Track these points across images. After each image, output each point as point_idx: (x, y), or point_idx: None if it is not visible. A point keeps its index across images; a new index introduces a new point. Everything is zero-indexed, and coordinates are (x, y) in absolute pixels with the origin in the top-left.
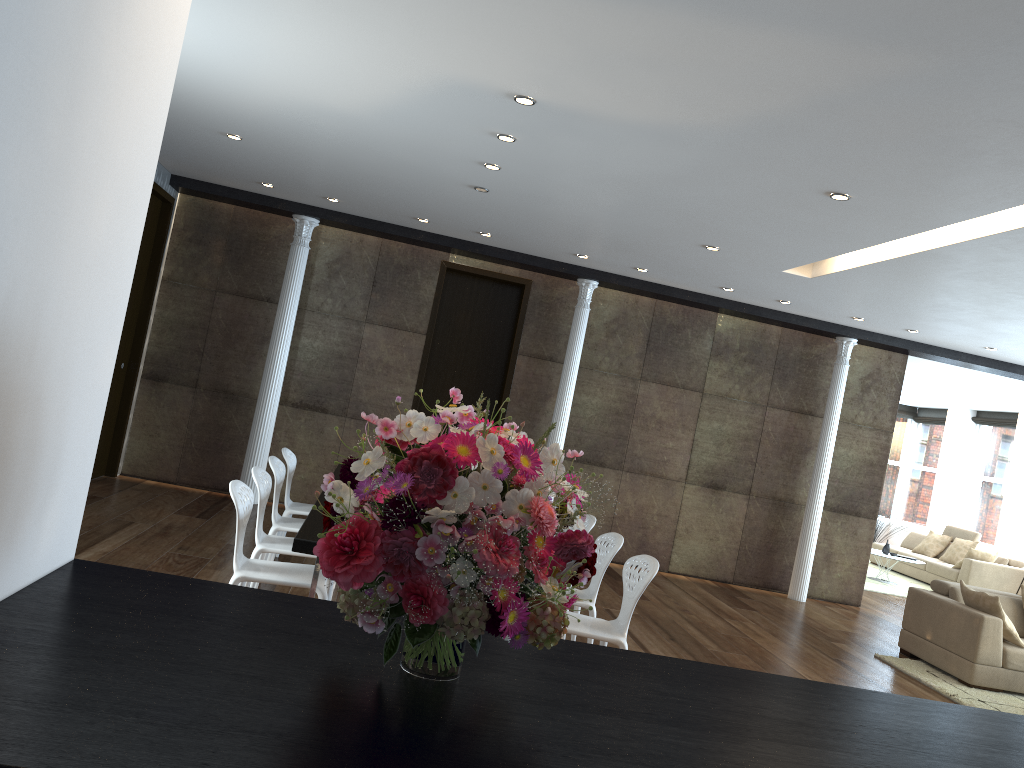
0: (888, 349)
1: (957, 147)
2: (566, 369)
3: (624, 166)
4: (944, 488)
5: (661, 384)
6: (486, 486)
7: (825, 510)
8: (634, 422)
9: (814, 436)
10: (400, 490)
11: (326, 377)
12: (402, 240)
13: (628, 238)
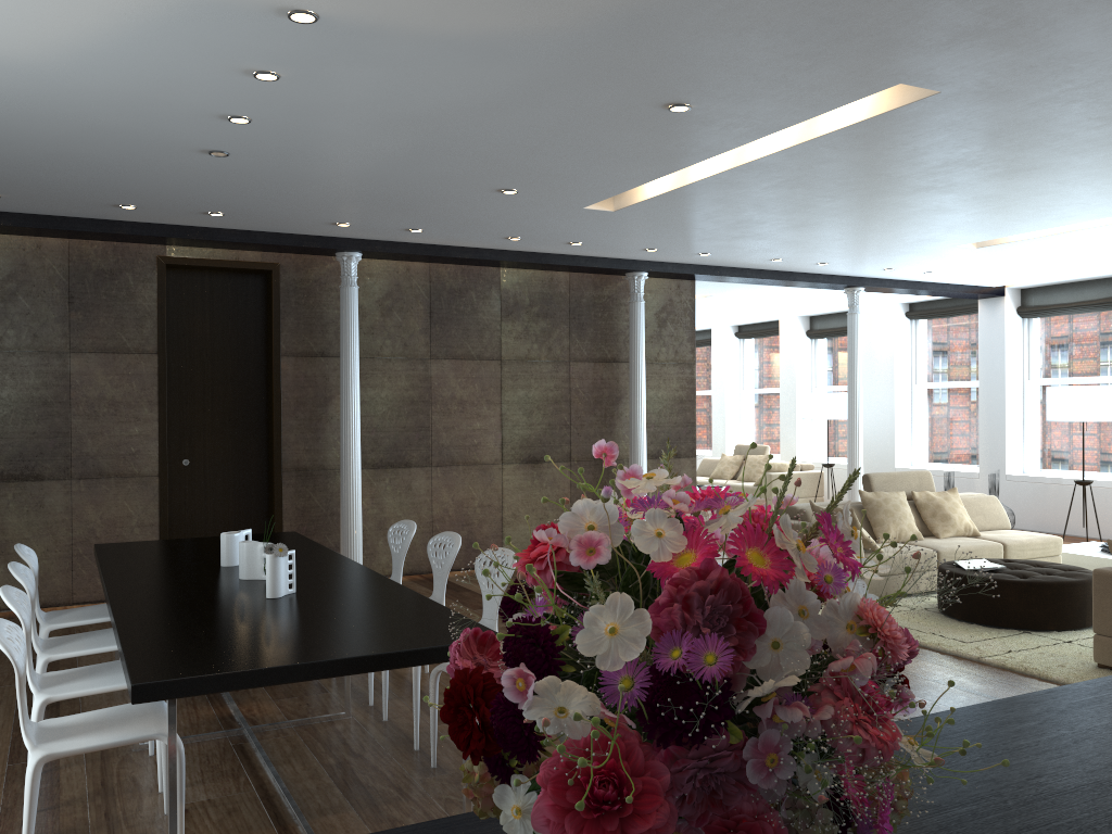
0: (677, 277)
1: (833, 30)
2: (345, 363)
3: (423, 99)
4: (723, 408)
5: (455, 359)
6: (803, 610)
7: (647, 459)
8: (434, 408)
9: (622, 384)
10: (711, 671)
11: (31, 434)
12: (98, 237)
13: (407, 193)
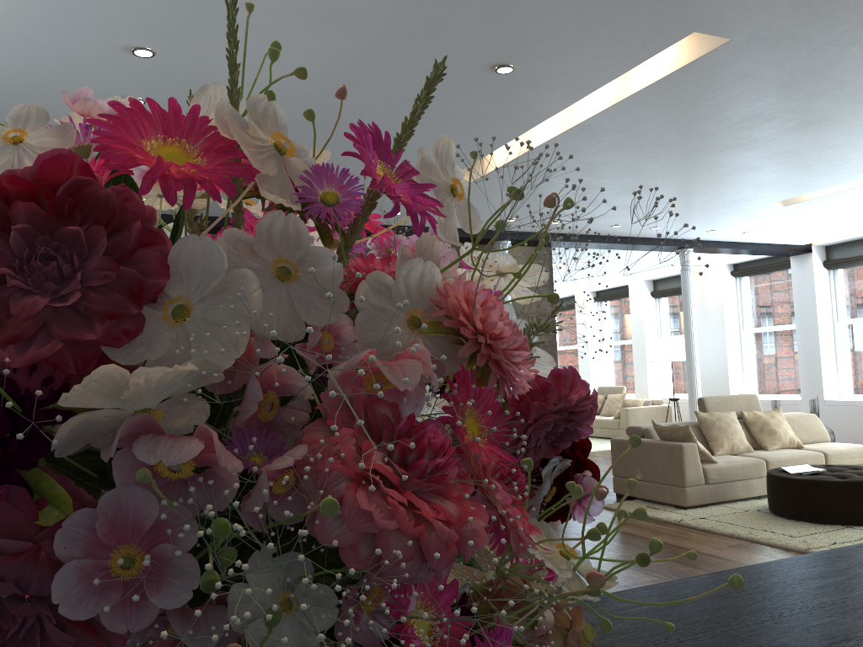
0: (536, 245)
1: None
2: None
3: (283, 71)
4: (587, 359)
5: None
6: (289, 269)
7: None
8: None
9: None
10: None
11: None
12: None
13: None
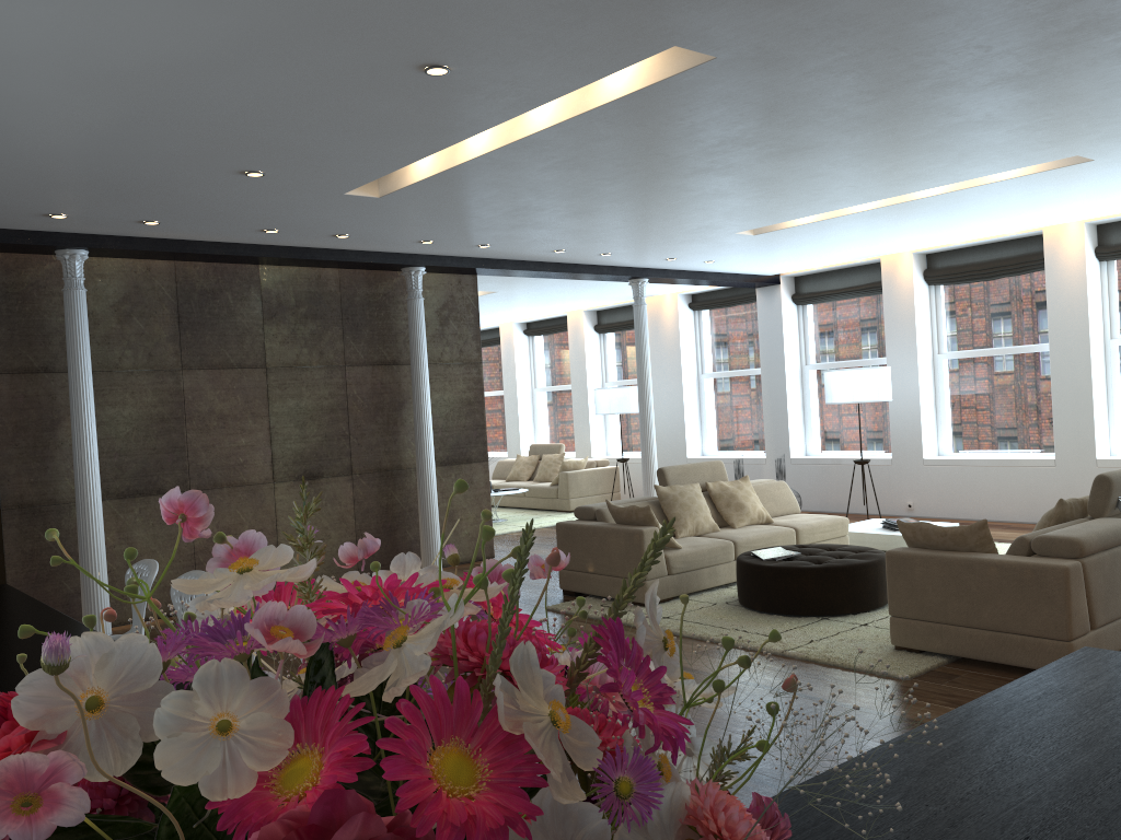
0: (457, 272)
1: None
2: (75, 379)
3: (123, 51)
4: (516, 408)
5: (211, 369)
6: None
7: (436, 466)
8: (189, 426)
9: (405, 387)
10: None
11: None
12: None
13: (130, 176)
